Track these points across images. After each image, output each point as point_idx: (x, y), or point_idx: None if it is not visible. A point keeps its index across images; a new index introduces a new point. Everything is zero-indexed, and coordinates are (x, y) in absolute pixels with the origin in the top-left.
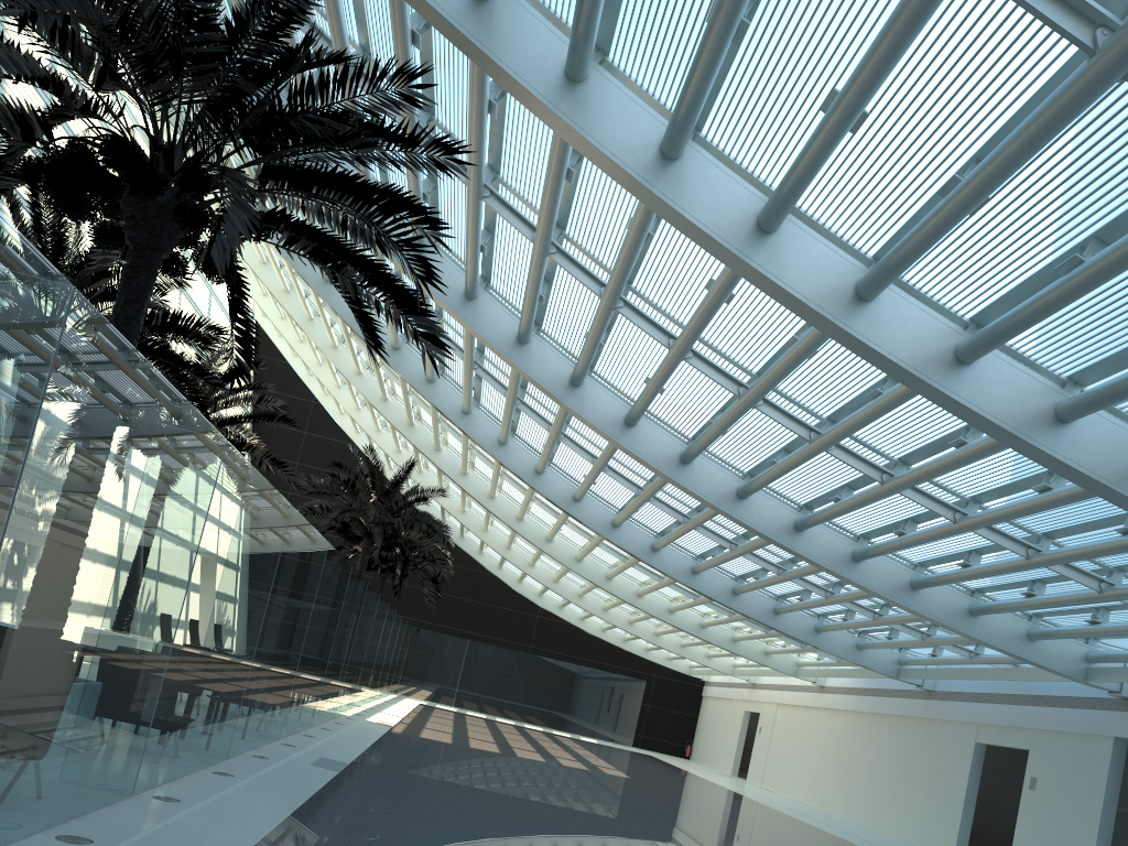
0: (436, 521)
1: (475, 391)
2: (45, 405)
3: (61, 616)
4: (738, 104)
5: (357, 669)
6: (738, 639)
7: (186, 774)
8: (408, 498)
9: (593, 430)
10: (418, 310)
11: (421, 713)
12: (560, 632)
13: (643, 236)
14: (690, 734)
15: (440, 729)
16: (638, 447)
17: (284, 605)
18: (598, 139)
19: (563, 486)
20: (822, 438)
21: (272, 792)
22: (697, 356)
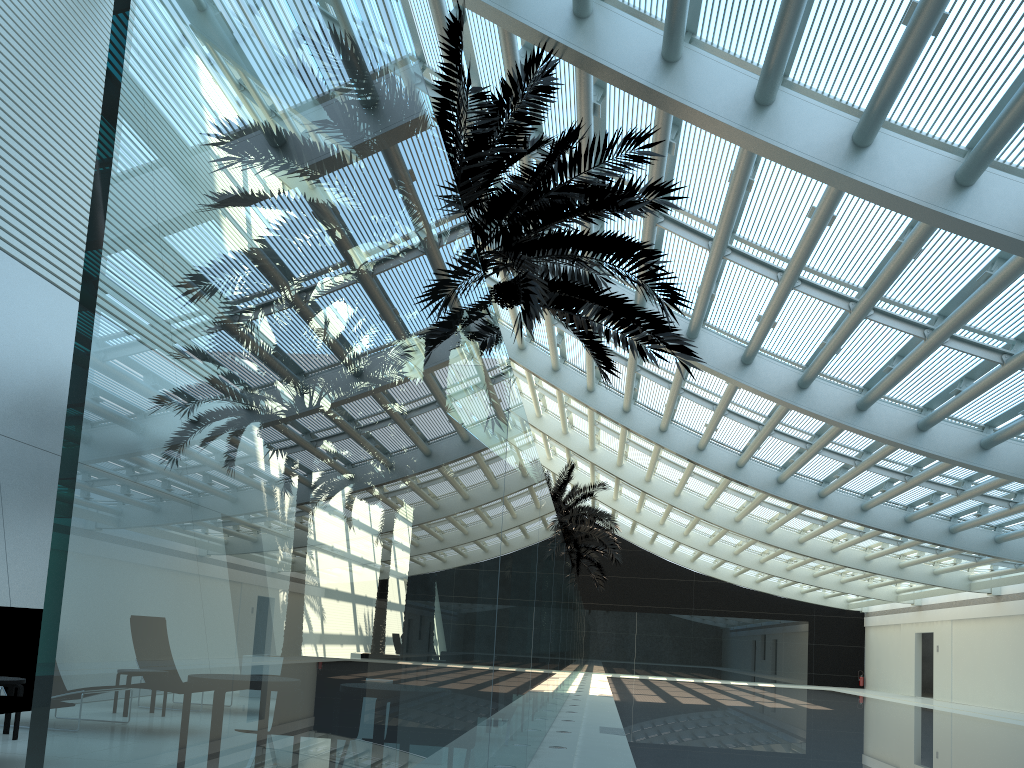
0: (601, 512)
1: (635, 391)
2: (506, 461)
3: (510, 625)
4: (926, 83)
5: (572, 651)
6: (905, 565)
7: (536, 751)
8: (573, 497)
9: (769, 399)
10: (662, 328)
11: (617, 683)
12: (717, 591)
13: (829, 219)
14: (859, 664)
15: (648, 693)
16: (815, 406)
17: (555, 600)
18: (796, 147)
19: (725, 457)
20: (1017, 358)
21: (604, 756)
22: (878, 311)
